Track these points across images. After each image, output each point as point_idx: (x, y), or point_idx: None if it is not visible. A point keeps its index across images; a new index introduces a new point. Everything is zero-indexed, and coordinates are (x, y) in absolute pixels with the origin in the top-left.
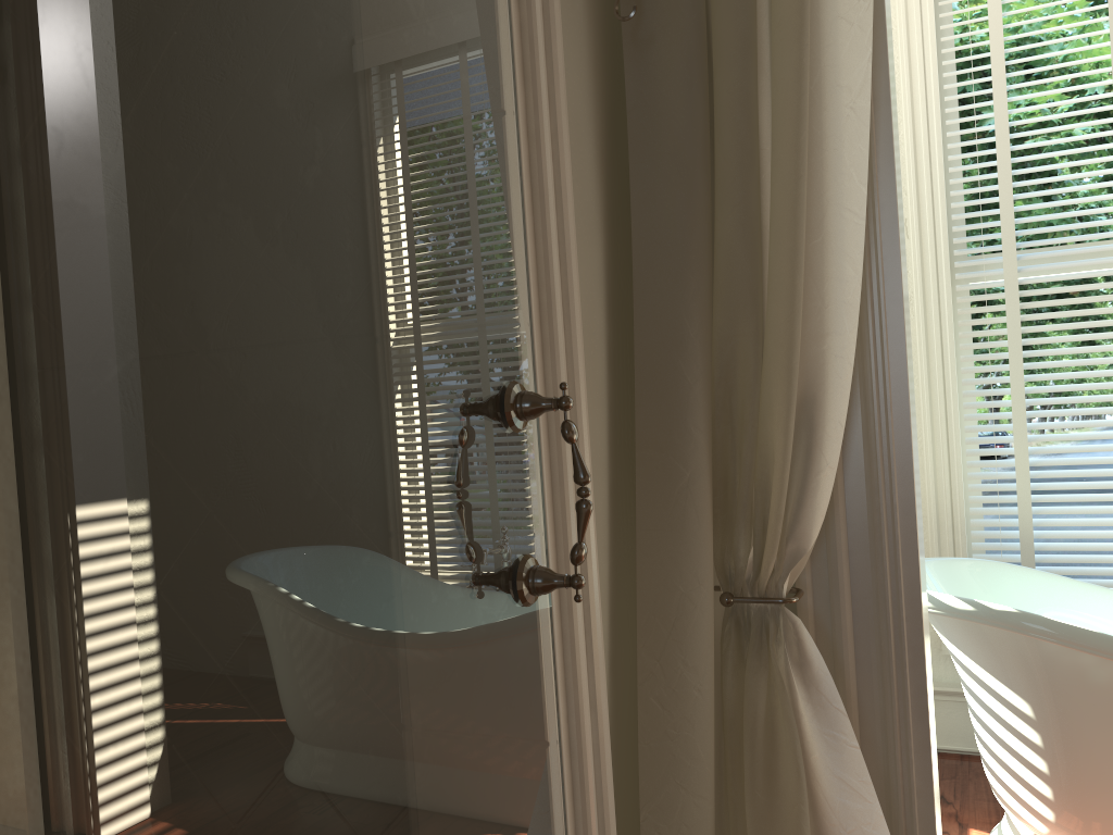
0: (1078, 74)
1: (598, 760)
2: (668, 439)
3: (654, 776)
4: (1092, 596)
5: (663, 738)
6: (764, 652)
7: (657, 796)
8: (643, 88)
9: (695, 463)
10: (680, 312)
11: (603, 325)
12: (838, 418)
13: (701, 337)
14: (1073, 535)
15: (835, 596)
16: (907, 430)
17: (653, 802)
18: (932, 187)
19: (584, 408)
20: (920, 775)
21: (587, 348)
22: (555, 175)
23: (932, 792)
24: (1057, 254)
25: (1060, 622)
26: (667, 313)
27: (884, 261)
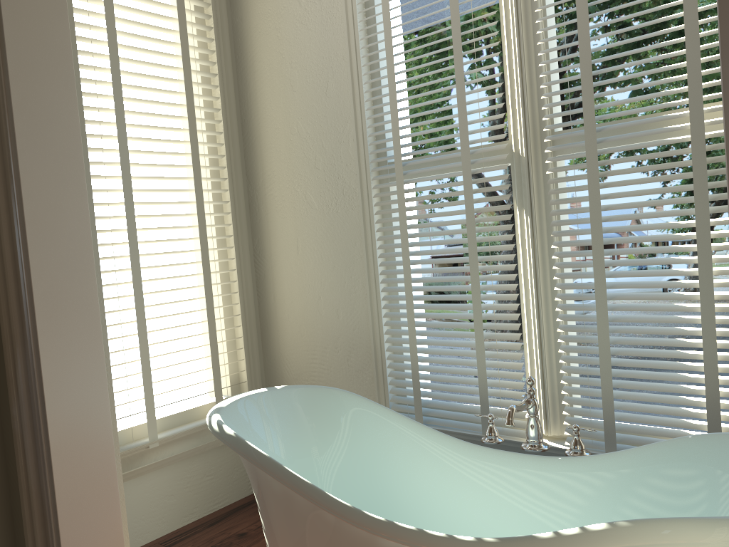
0: (434, 22)
1: None
2: None
3: None
4: (392, 420)
5: None
6: None
7: None
8: None
9: None
10: None
11: None
12: None
13: None
14: (443, 370)
15: (22, 425)
16: (34, 319)
17: None
18: (361, 113)
19: None
20: None
21: None
22: None
23: None
24: (426, 161)
25: (251, 446)
26: None
27: (18, 205)
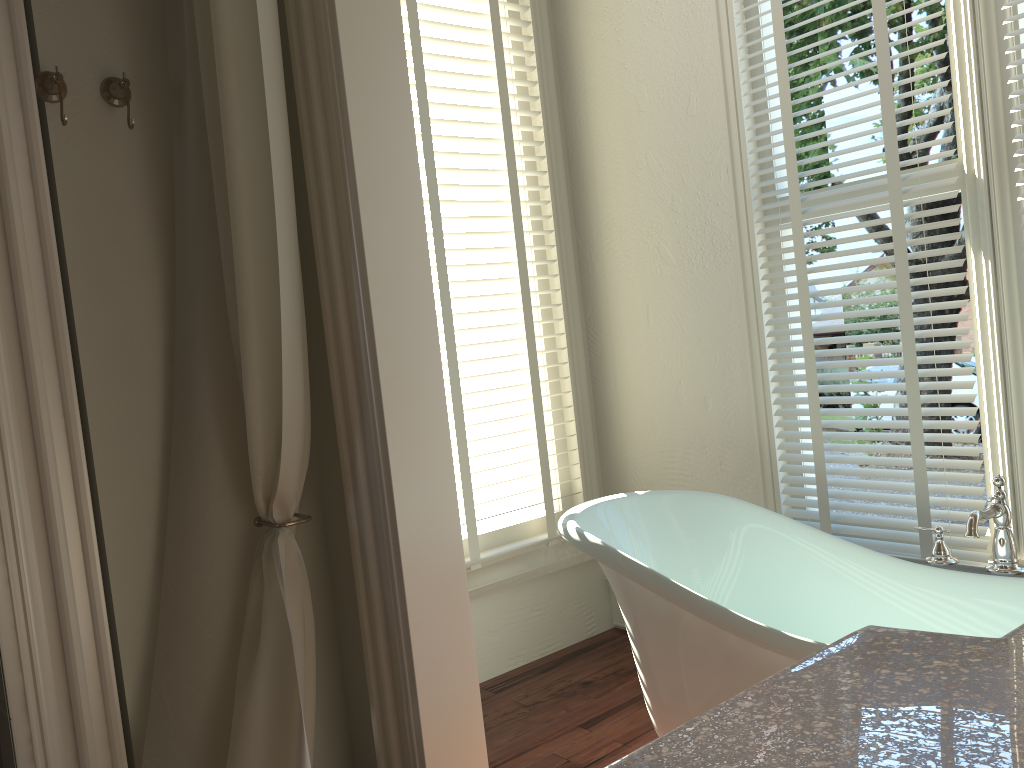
0: (846, 5)
1: (93, 618)
2: (186, 412)
3: (166, 635)
4: (798, 535)
5: (173, 611)
6: (262, 561)
7: (166, 647)
8: (182, 164)
9: (200, 428)
10: (192, 324)
11: (159, 334)
12: (293, 395)
13: (207, 340)
14: (861, 473)
15: (362, 523)
16: (380, 400)
17: (163, 651)
18: (739, 134)
19: (71, 399)
20: (408, 663)
21: (127, 353)
22: (42, 254)
23: (414, 677)
24: (835, 193)
25: (625, 556)
26: (187, 324)
27: (360, 269)
